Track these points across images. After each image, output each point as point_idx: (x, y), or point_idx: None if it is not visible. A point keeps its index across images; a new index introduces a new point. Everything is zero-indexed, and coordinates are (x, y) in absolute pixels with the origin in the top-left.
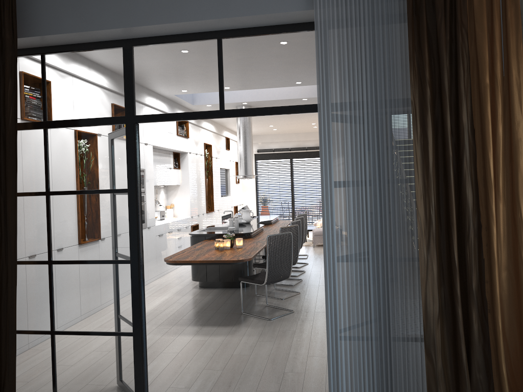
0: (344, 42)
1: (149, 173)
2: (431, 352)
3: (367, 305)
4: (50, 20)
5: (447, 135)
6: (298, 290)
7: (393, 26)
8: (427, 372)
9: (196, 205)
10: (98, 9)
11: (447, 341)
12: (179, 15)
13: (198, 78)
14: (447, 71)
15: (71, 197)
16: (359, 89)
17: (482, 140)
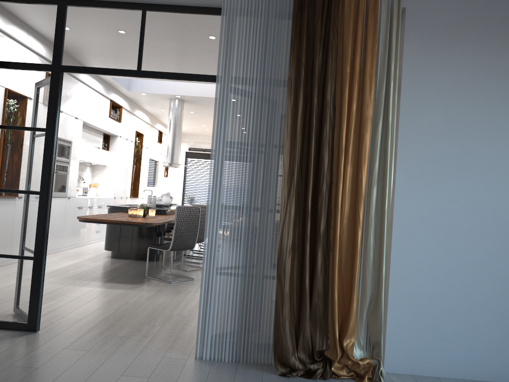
0: (244, 25)
1: (76, 146)
2: (281, 277)
3: (238, 241)
4: None
5: (313, 107)
6: None
7: (283, 18)
8: (276, 293)
9: (121, 188)
10: None
11: (296, 272)
12: None
13: (121, 41)
14: (319, 58)
15: None
16: (251, 64)
17: (340, 116)
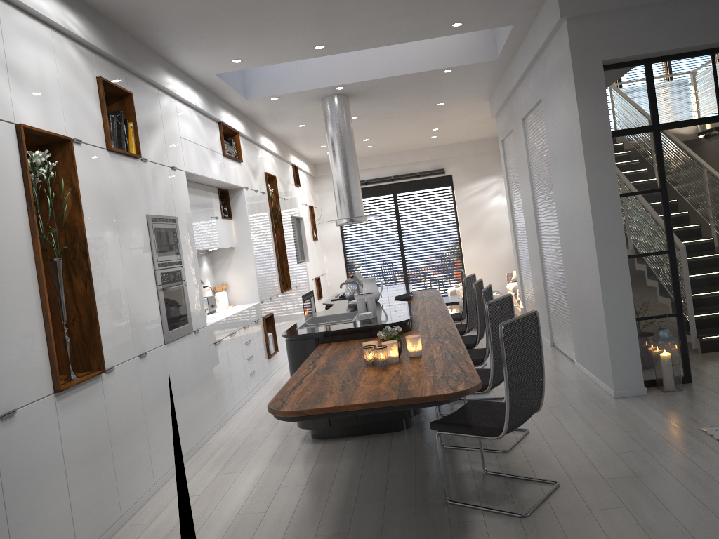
0: None
1: (186, 226)
2: None
3: None
4: None
5: None
6: None
7: None
8: None
9: (266, 281)
10: None
11: None
12: None
13: None
14: None
15: None
16: None
17: None
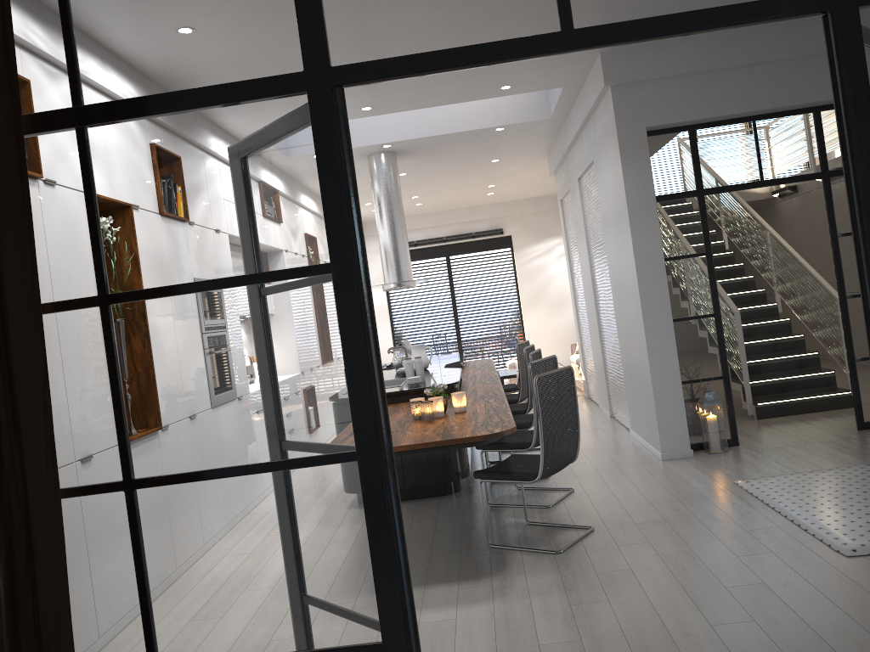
0: None
1: None
2: None
3: None
4: None
5: None
6: (564, 484)
7: None
8: None
9: None
10: None
11: None
12: None
13: None
14: None
15: (172, 304)
16: None
17: None
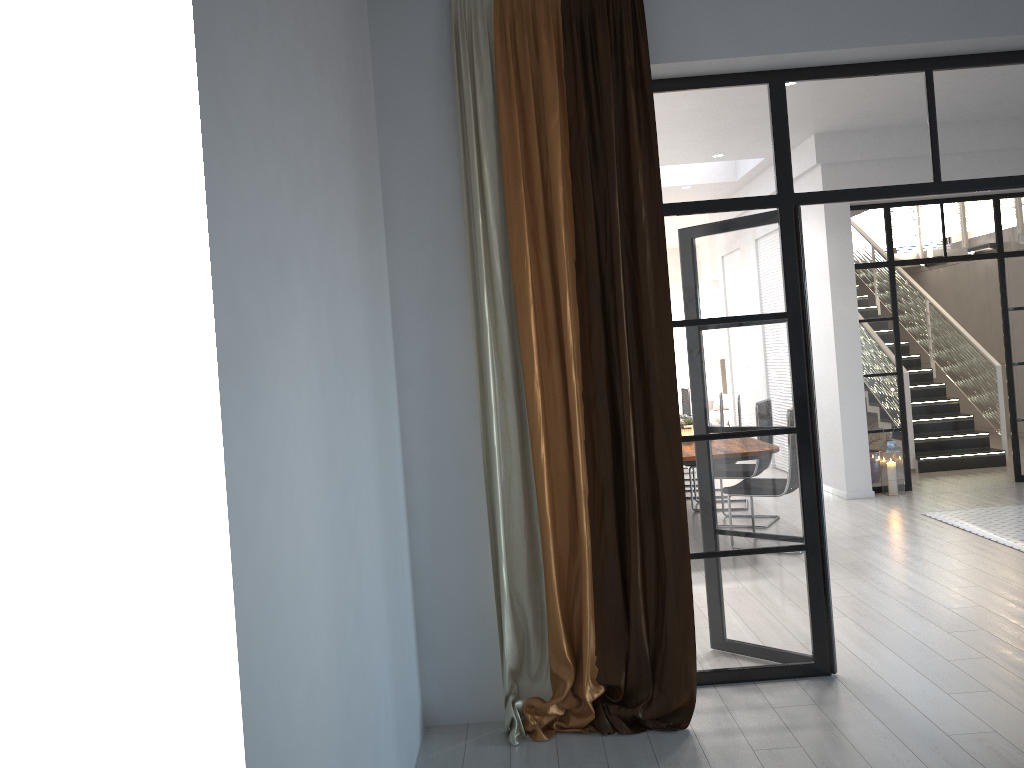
0: None
1: None
2: None
3: None
4: (680, 38)
5: None
6: None
7: None
8: None
9: None
10: (764, 21)
11: None
12: (901, 32)
13: (896, 133)
14: None
15: (686, 331)
16: None
17: None
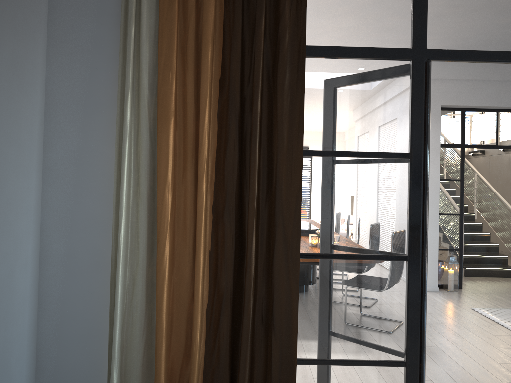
0: None
1: None
2: None
3: None
4: None
5: None
6: None
7: None
8: None
9: None
10: None
11: None
12: None
13: None
14: None
15: (319, 160)
16: None
17: None
